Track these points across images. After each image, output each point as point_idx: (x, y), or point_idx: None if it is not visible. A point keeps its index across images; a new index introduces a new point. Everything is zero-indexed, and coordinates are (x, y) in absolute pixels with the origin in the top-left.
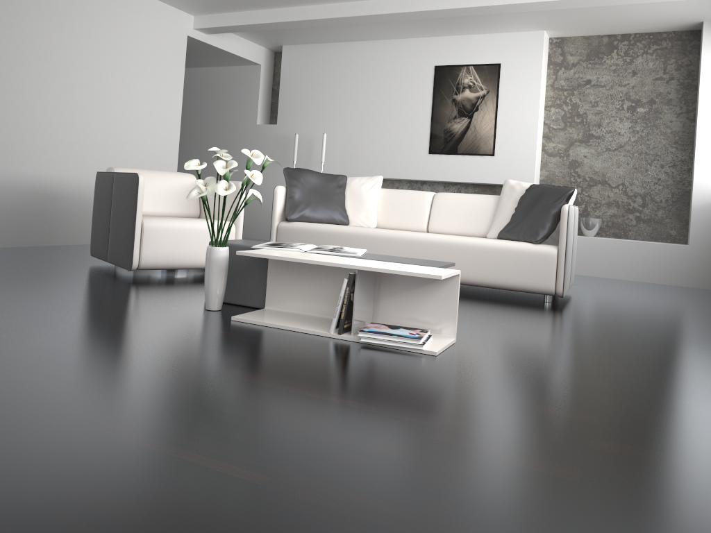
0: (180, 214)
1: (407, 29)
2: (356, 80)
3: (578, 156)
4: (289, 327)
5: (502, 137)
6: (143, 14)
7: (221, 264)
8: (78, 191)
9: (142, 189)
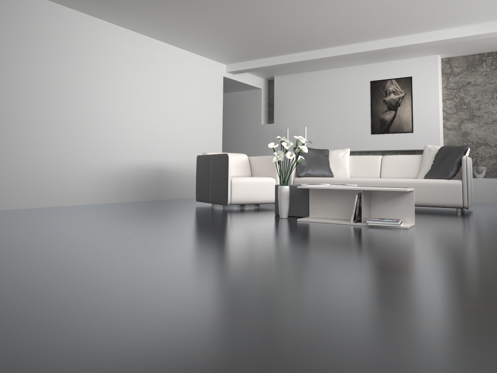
0: (242, 175)
1: (352, 61)
2: (321, 93)
3: (467, 129)
4: (329, 222)
5: (417, 121)
6: (201, 67)
7: (286, 194)
8: (175, 168)
9: (230, 161)
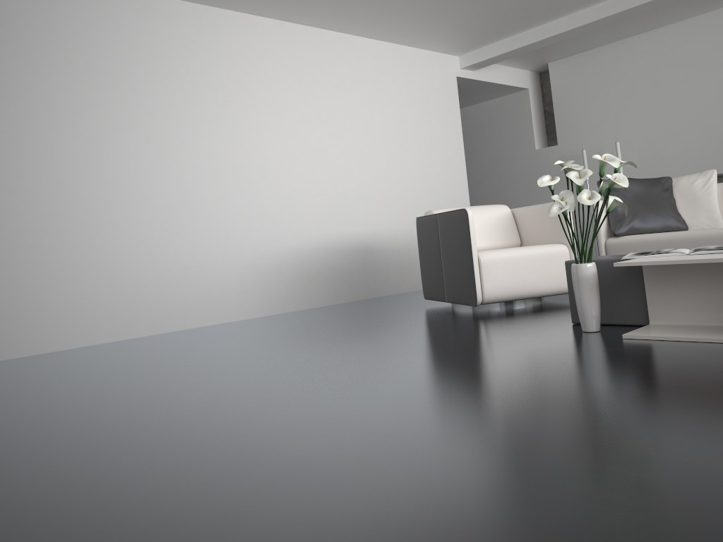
0: (502, 245)
1: (696, 5)
2: (641, 77)
3: None
4: (701, 339)
5: None
6: (415, 66)
7: (591, 281)
8: (390, 242)
9: (472, 223)
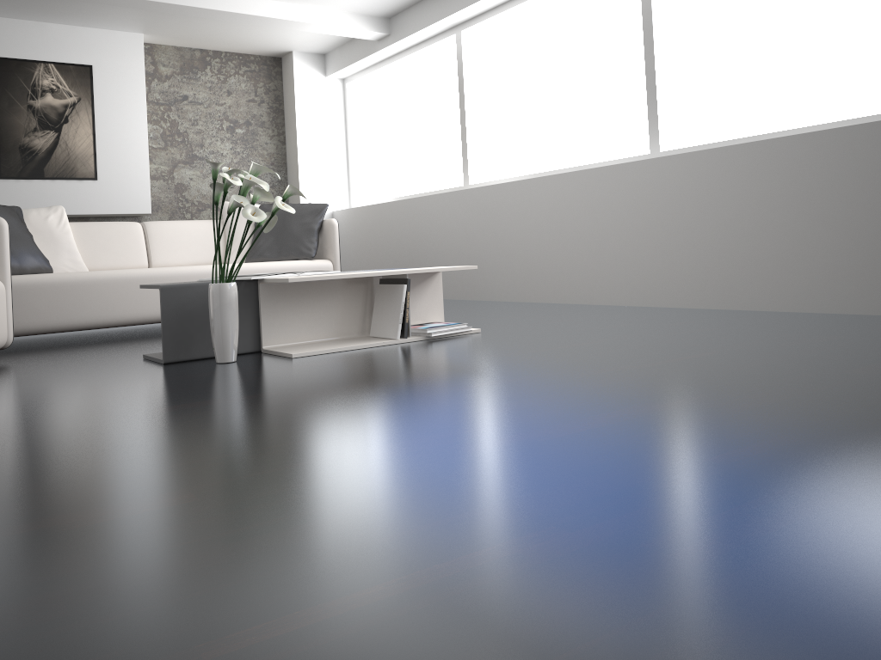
0: None
1: None
2: None
3: (184, 179)
4: (359, 346)
5: (105, 157)
6: None
7: (238, 302)
8: None
9: None
